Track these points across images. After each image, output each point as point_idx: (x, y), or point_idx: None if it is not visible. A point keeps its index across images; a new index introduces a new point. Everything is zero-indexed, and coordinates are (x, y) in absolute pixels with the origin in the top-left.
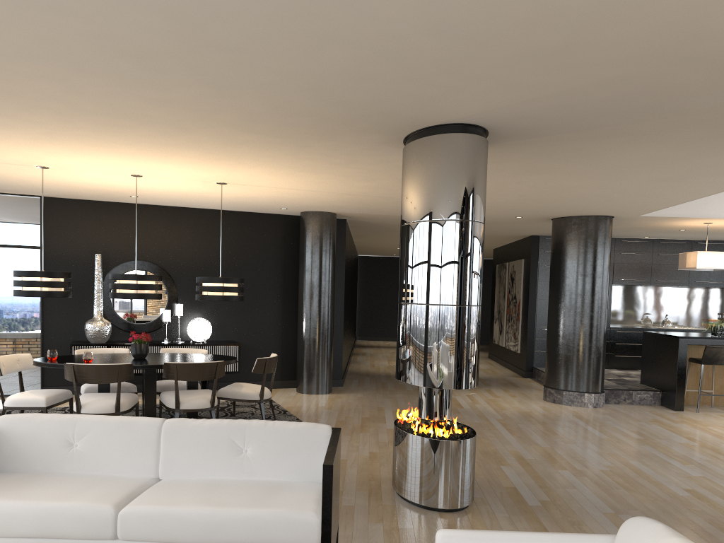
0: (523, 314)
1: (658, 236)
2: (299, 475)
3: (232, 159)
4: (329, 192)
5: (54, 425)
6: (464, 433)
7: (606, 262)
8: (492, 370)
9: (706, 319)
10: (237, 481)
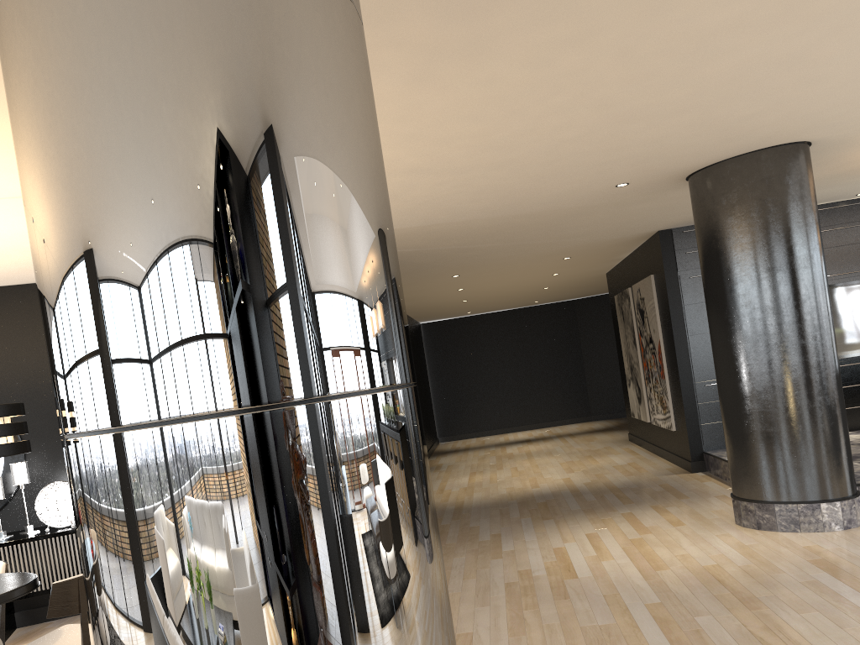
0: (670, 366)
1: None
2: None
3: None
4: None
5: None
6: None
7: (815, 235)
8: (636, 466)
9: None
10: None
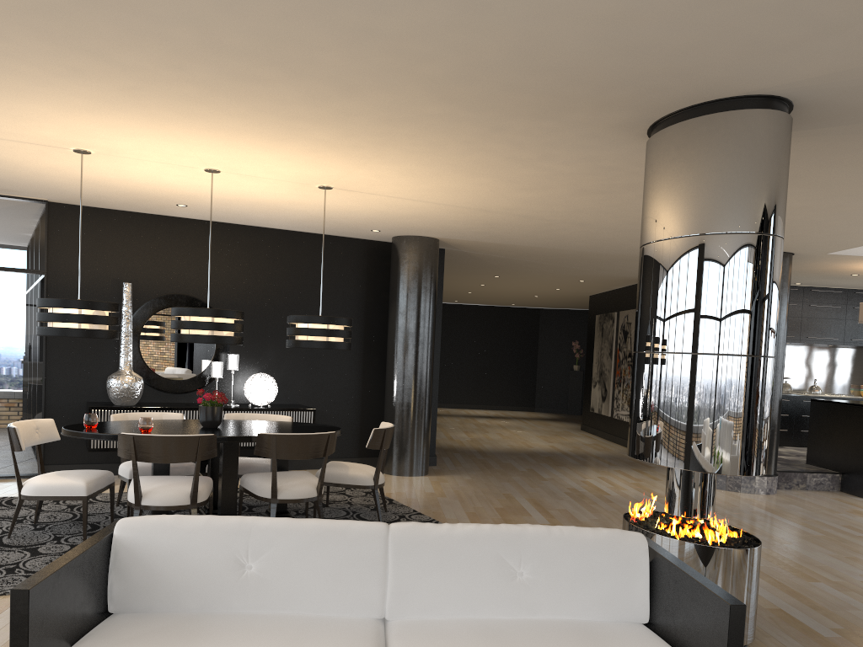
0: None
1: (813, 283)
2: (606, 611)
3: (374, 147)
4: (461, 207)
5: (214, 535)
6: (739, 536)
7: (785, 311)
8: (600, 446)
9: (857, 386)
10: (515, 622)
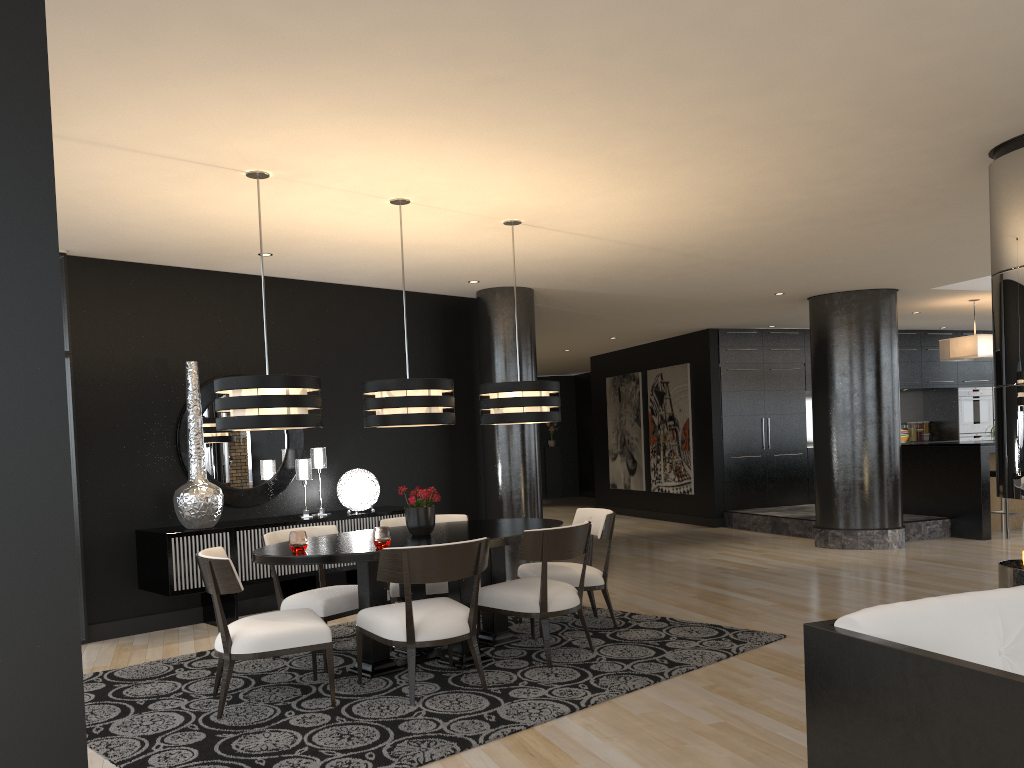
0: (698, 440)
1: None
2: None
3: (667, 166)
4: (635, 245)
5: (967, 618)
6: None
7: (897, 351)
8: (651, 524)
9: None
10: None
